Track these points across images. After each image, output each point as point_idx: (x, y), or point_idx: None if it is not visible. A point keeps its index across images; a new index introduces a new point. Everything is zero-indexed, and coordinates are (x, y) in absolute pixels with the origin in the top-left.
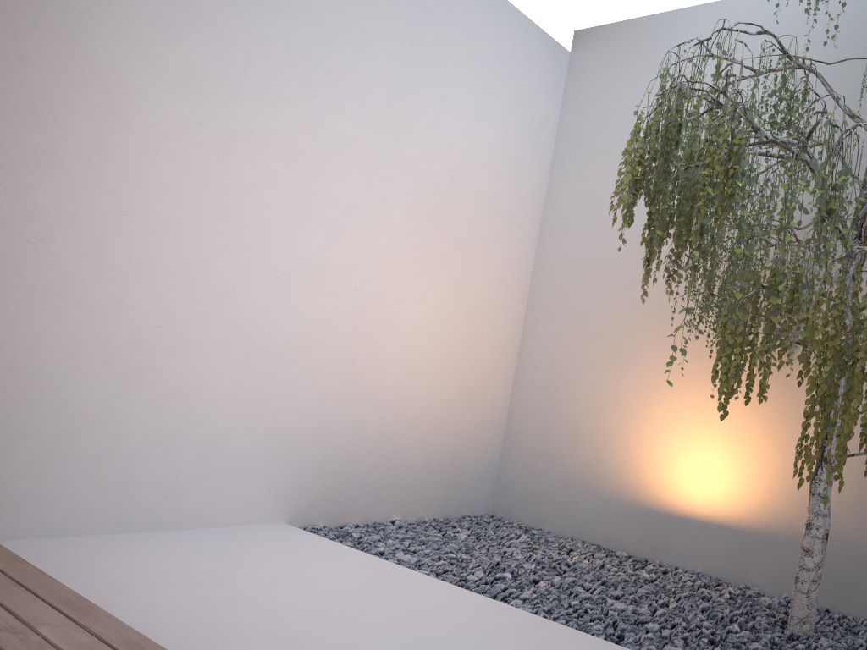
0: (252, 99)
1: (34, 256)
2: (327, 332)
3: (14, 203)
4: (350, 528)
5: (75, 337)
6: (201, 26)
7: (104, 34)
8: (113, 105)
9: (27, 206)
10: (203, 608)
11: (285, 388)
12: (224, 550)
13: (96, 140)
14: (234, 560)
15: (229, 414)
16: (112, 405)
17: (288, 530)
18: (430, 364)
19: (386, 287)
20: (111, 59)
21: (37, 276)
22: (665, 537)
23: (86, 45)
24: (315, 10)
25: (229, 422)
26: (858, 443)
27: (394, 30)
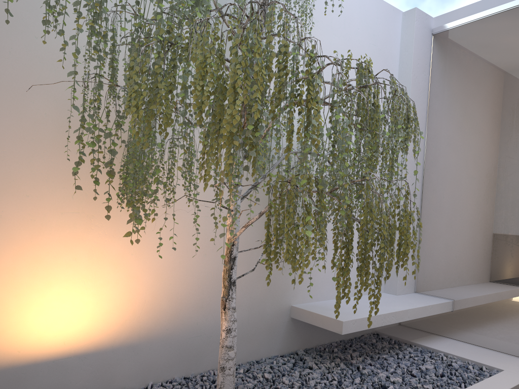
0: None
1: None
2: None
3: None
4: None
5: None
6: None
7: None
8: None
9: None
10: None
11: None
12: None
13: None
14: None
15: None
16: None
17: None
18: None
19: None
20: None
21: None
22: None
23: None
24: None
25: None
26: (195, 260)
27: None
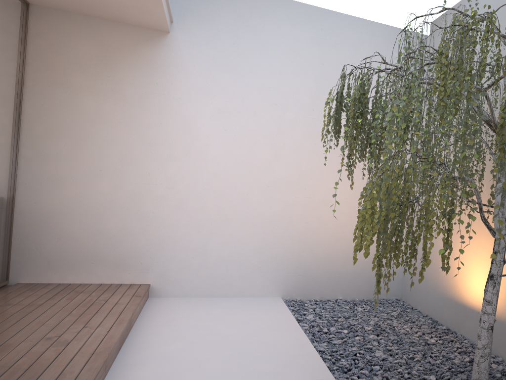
0: (246, 114)
1: (171, 193)
2: (292, 210)
3: (163, 175)
4: (309, 301)
5: (187, 221)
6: (222, 90)
7: (186, 105)
8: (192, 131)
9: (167, 175)
10: (188, 329)
11: (274, 236)
12: (235, 307)
13: (187, 146)
14: (231, 311)
15: (250, 249)
16: (203, 247)
17: (276, 300)
18: (351, 220)
19: (321, 185)
20: (189, 114)
21: (172, 200)
22: (463, 320)
23: (180, 111)
24: (271, 66)
25: (250, 252)
26: None
27: (312, 62)
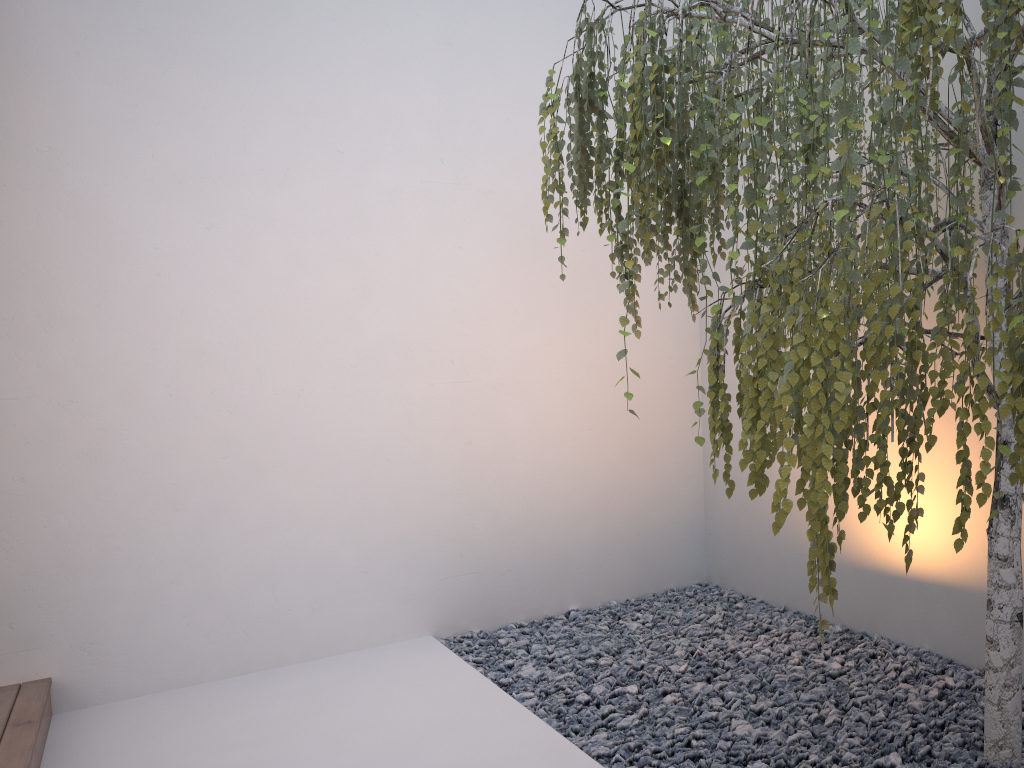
0: (262, 181)
1: (70, 418)
2: (427, 417)
3: (35, 370)
4: (505, 631)
5: (137, 489)
6: (179, 120)
7: (74, 166)
8: (106, 239)
9: (48, 370)
10: None
11: (391, 490)
12: (323, 687)
13: (98, 281)
14: (317, 703)
15: (330, 532)
16: (196, 549)
17: (424, 646)
18: (576, 423)
19: (491, 347)
20: (90, 191)
21: (80, 437)
22: (882, 604)
23: (59, 184)
24: (311, 51)
25: (334, 540)
26: None
27: (422, 39)
